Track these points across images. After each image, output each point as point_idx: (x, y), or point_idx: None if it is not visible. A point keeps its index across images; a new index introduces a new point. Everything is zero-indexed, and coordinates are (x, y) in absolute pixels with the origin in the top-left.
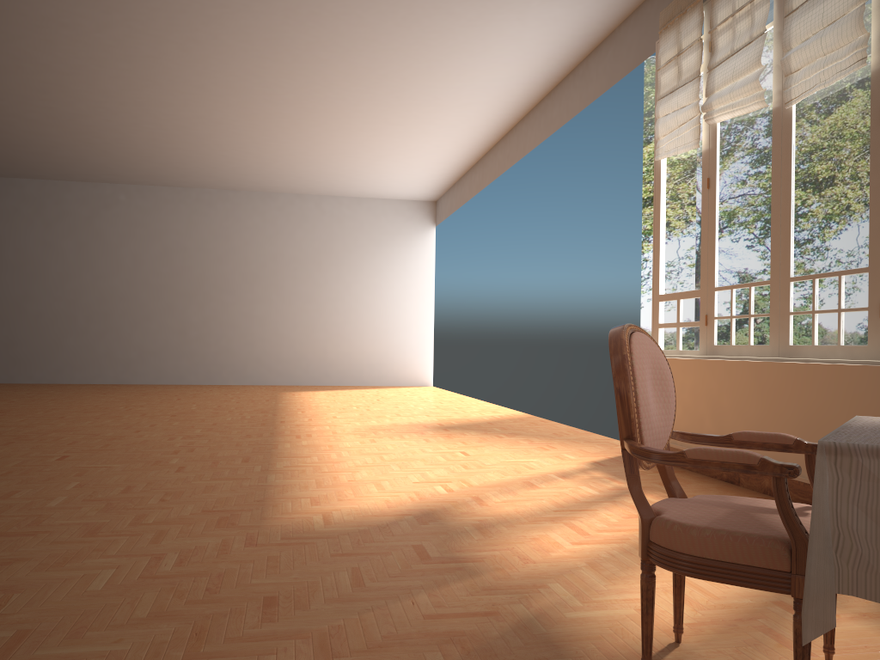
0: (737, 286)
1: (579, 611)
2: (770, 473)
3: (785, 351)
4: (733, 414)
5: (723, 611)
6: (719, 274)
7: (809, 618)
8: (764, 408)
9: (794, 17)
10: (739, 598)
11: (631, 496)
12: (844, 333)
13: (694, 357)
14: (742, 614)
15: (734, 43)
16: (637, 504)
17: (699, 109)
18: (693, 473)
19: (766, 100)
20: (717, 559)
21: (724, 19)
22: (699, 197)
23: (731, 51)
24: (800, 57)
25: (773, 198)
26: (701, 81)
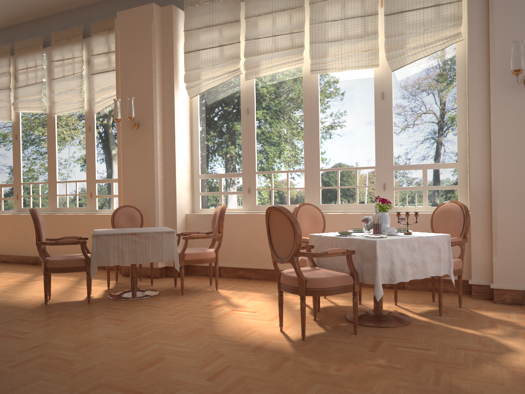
0: (33, 183)
1: (13, 300)
2: (80, 243)
3: (56, 210)
4: (34, 236)
5: (57, 291)
6: (23, 177)
7: (92, 272)
8: (49, 232)
9: (55, 81)
10: (60, 289)
11: (40, 256)
12: (78, 203)
13: (11, 213)
14: (63, 291)
15: (28, 81)
16: (42, 258)
17: (10, 103)
18: (15, 263)
19: (43, 109)
20: (67, 266)
21: (22, 68)
22: (11, 142)
23: (27, 84)
24: (59, 98)
25: (48, 149)
26: (10, 90)
